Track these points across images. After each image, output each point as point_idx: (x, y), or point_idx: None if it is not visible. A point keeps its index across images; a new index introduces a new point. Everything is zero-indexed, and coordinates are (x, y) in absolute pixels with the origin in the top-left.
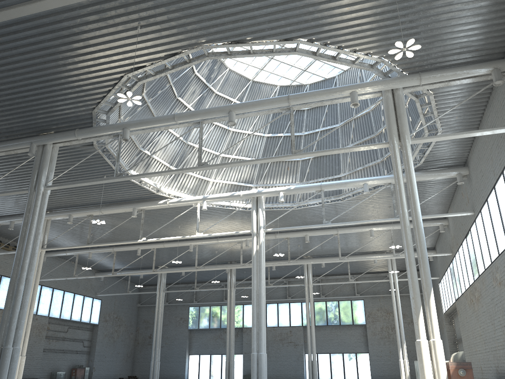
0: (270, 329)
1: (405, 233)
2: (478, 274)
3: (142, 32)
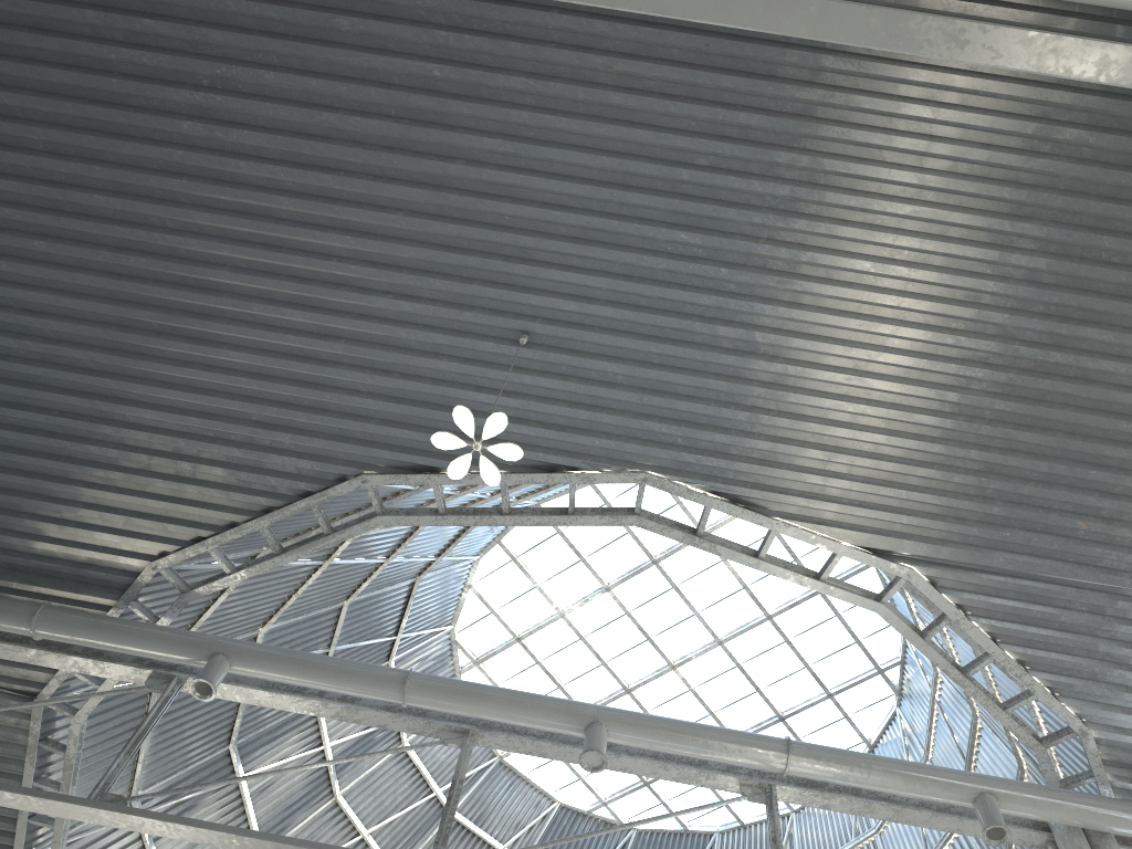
0: None
1: None
2: None
3: (514, 364)
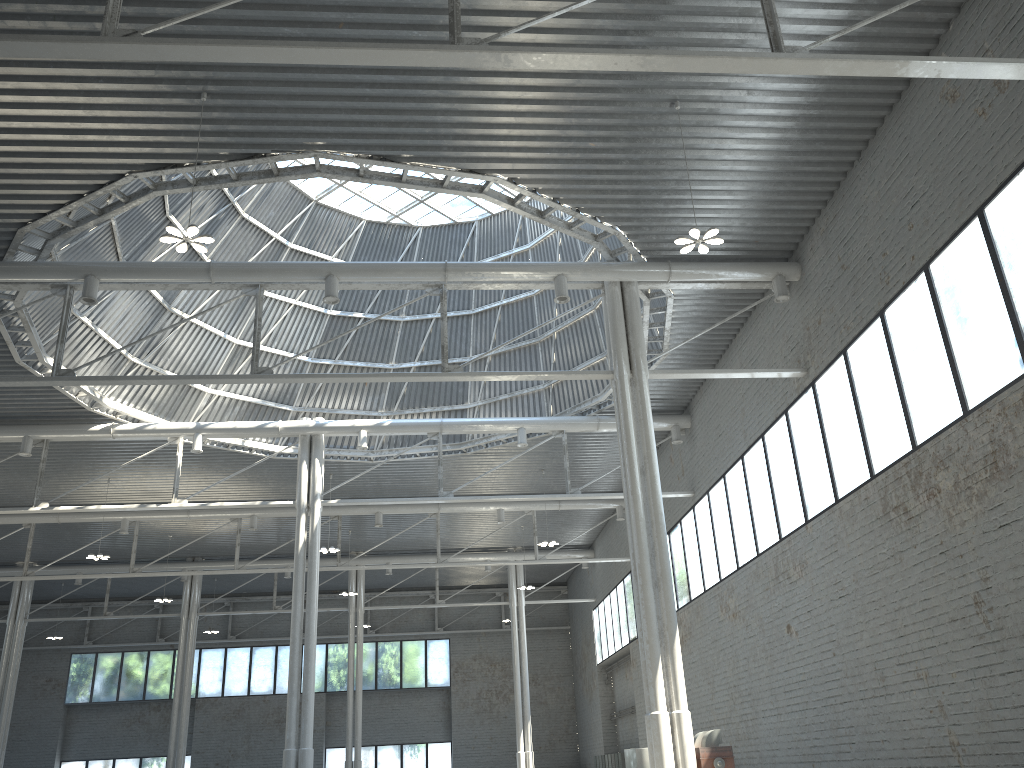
0: (256, 700)
1: (638, 530)
2: (689, 598)
3: (204, 105)
